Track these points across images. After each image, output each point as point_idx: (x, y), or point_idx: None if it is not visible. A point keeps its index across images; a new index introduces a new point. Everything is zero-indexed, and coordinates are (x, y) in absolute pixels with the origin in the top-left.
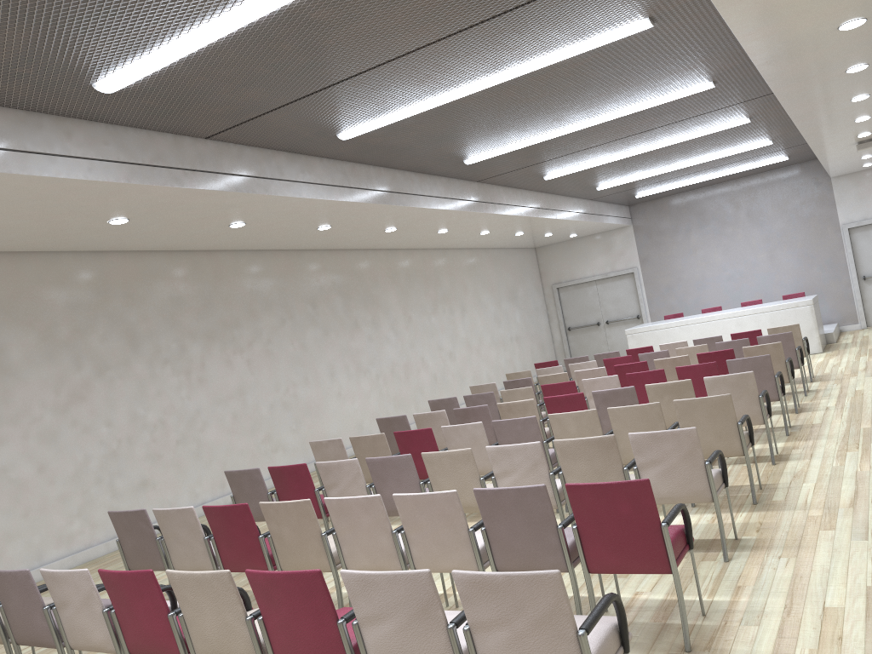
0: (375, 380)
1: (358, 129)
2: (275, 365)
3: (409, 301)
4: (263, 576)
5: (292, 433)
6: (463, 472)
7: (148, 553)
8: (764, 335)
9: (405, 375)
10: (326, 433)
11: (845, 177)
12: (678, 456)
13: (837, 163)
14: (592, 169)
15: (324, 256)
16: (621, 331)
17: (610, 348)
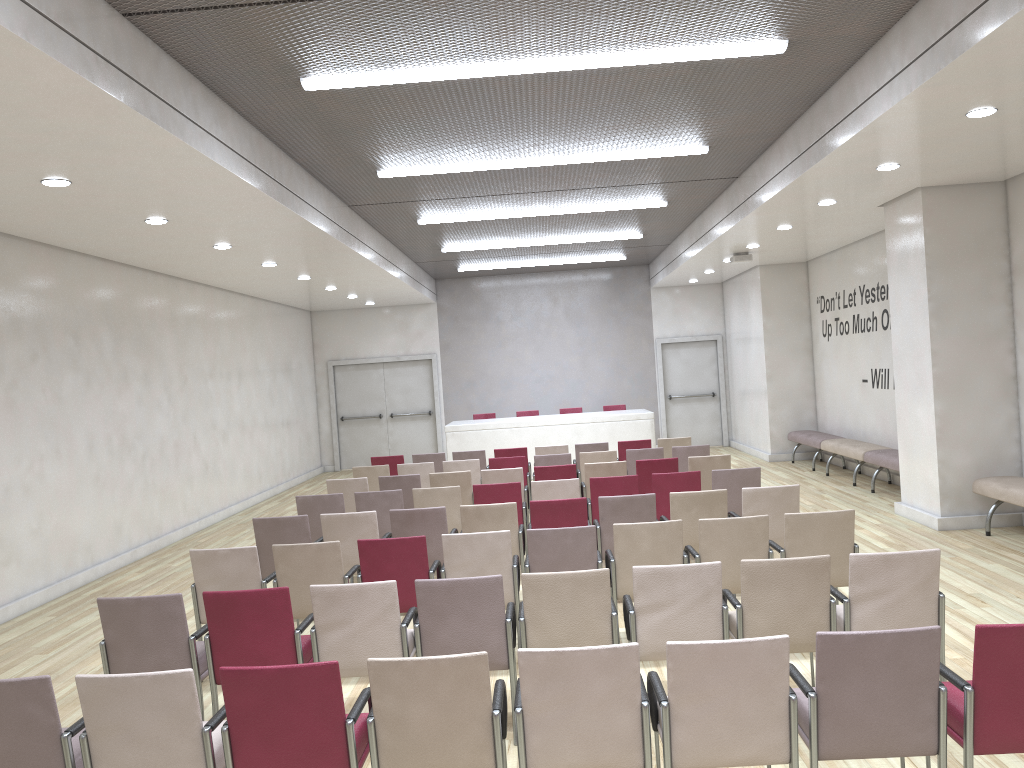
0: (142, 462)
1: (339, 79)
2: (18, 424)
3: (186, 353)
4: None
5: (32, 536)
6: (589, 604)
7: (32, 767)
8: (680, 446)
9: (175, 459)
10: (76, 538)
11: (664, 290)
12: (910, 586)
13: (682, 273)
14: (470, 223)
15: (95, 267)
16: (407, 428)
17: (391, 447)
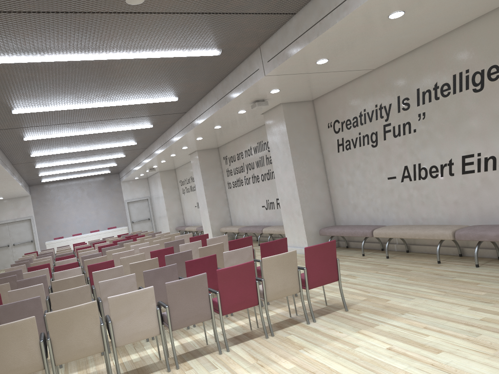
0: None
1: (35, 137)
2: None
3: None
4: (157, 251)
5: None
6: None
7: None
8: (138, 232)
9: None
10: None
11: (126, 182)
12: (187, 241)
13: (132, 176)
14: (54, 166)
15: None
16: (22, 249)
17: (15, 258)
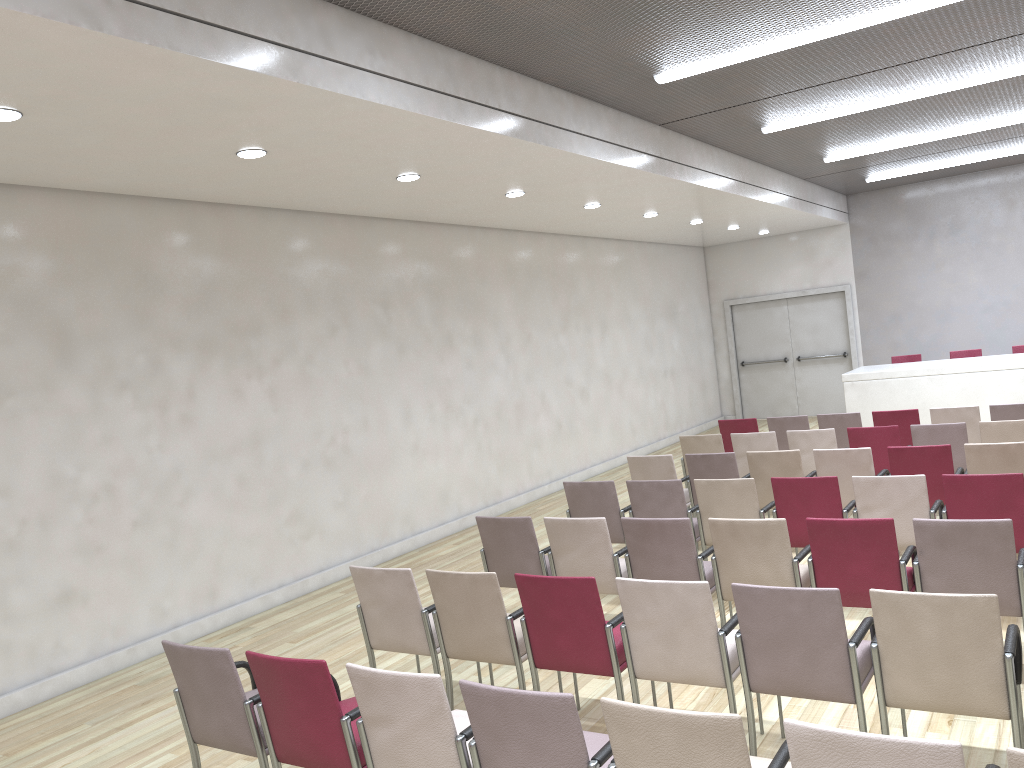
0: (473, 427)
1: None
2: (316, 399)
3: (529, 309)
4: None
5: (337, 509)
6: (711, 767)
7: None
8: None
9: (517, 421)
10: (391, 509)
11: None
12: None
13: None
14: (838, 122)
15: (406, 231)
16: (817, 373)
17: (799, 395)
